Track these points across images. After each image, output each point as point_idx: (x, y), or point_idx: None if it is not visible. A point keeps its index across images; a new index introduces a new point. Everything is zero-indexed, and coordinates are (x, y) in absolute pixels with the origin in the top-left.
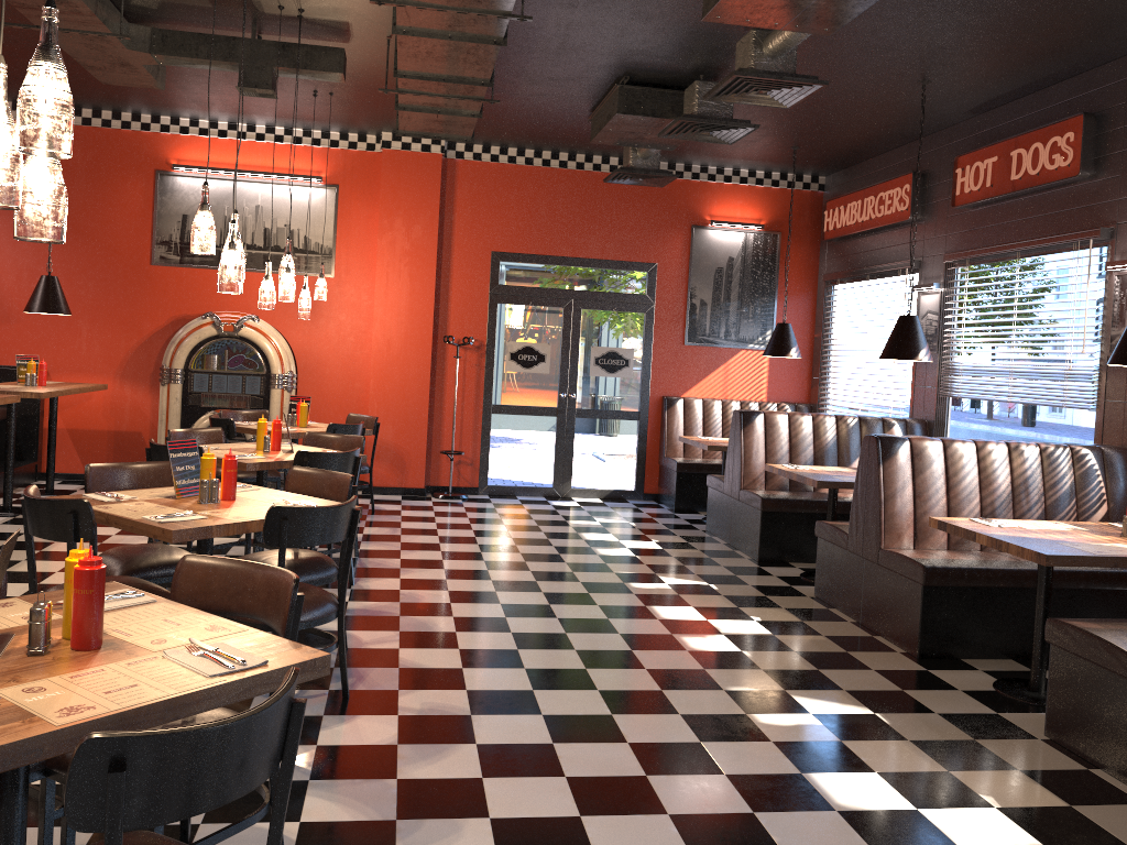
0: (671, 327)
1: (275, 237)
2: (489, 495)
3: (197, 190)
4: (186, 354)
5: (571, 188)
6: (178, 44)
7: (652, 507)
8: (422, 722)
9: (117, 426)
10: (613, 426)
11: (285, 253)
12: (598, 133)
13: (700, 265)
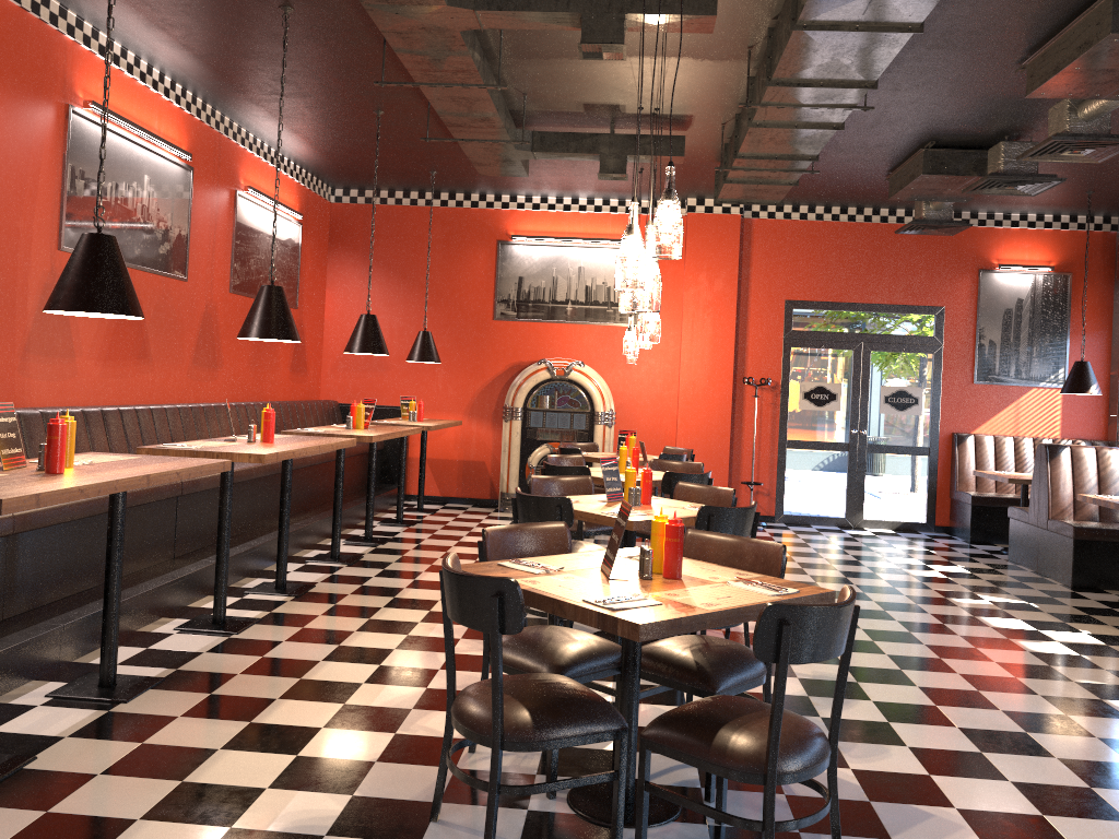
0: (960, 366)
1: (595, 293)
2: (784, 523)
3: (530, 256)
4: (525, 395)
5: (859, 240)
6: (553, 142)
7: (945, 539)
8: (819, 683)
9: (465, 456)
10: (903, 461)
11: None
12: (898, 191)
13: (988, 307)
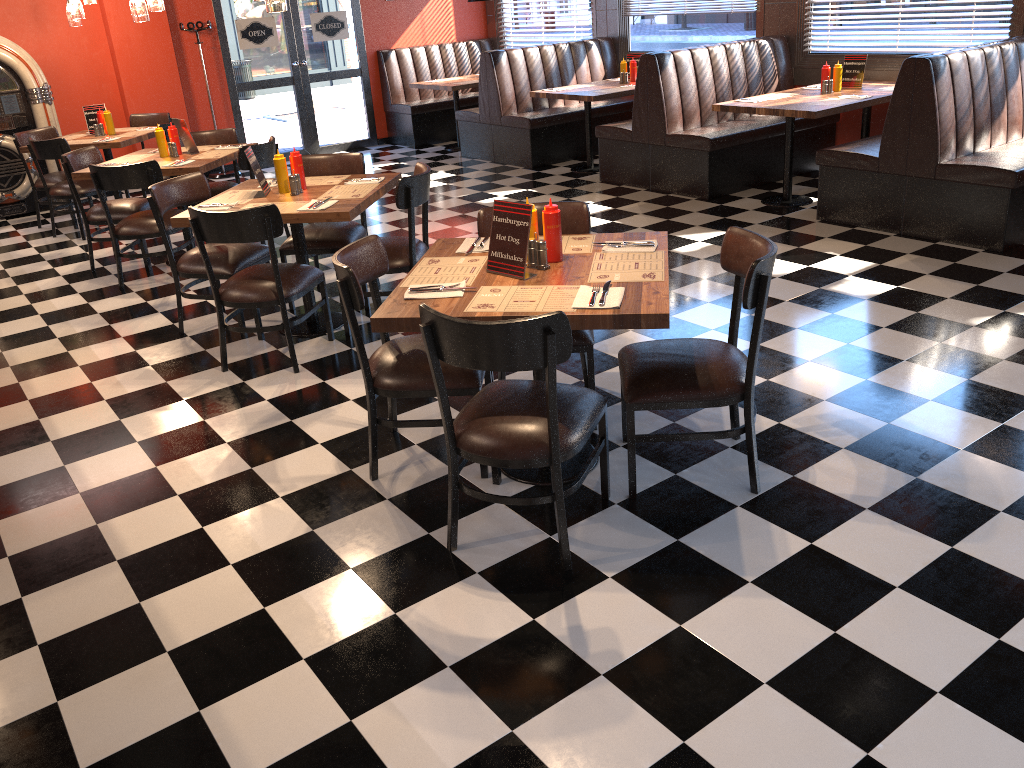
0: None
1: None
2: None
3: None
4: None
5: None
6: None
7: (395, 149)
8: None
9: None
10: (342, 85)
11: None
12: None
13: None
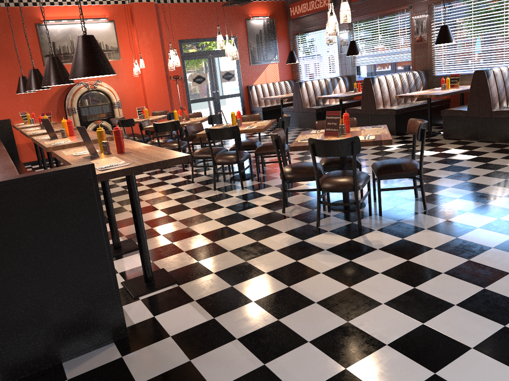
0: (245, 59)
1: None
2: None
3: (56, 30)
4: (77, 101)
5: (202, 10)
6: None
7: None
8: None
9: None
10: (232, 100)
11: (171, 49)
12: None
13: (251, 34)
